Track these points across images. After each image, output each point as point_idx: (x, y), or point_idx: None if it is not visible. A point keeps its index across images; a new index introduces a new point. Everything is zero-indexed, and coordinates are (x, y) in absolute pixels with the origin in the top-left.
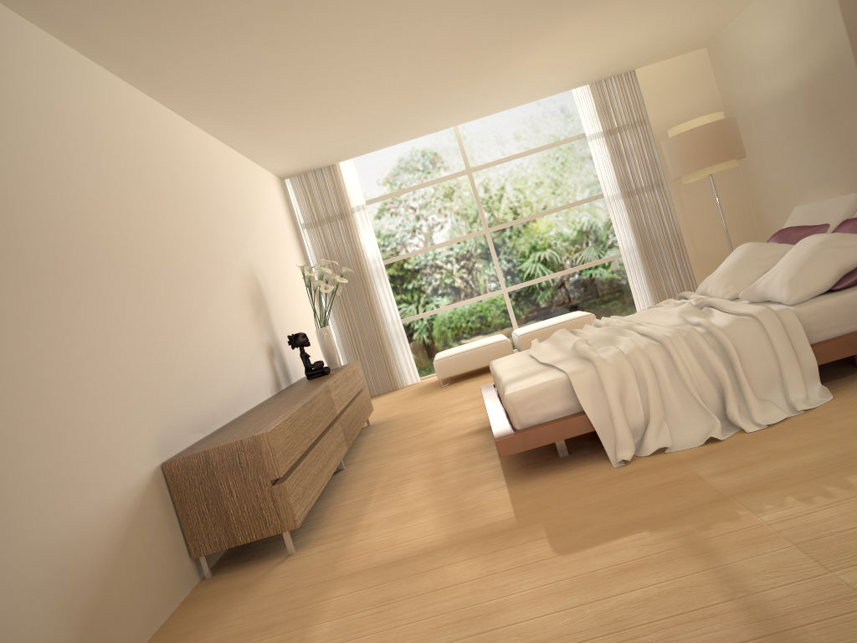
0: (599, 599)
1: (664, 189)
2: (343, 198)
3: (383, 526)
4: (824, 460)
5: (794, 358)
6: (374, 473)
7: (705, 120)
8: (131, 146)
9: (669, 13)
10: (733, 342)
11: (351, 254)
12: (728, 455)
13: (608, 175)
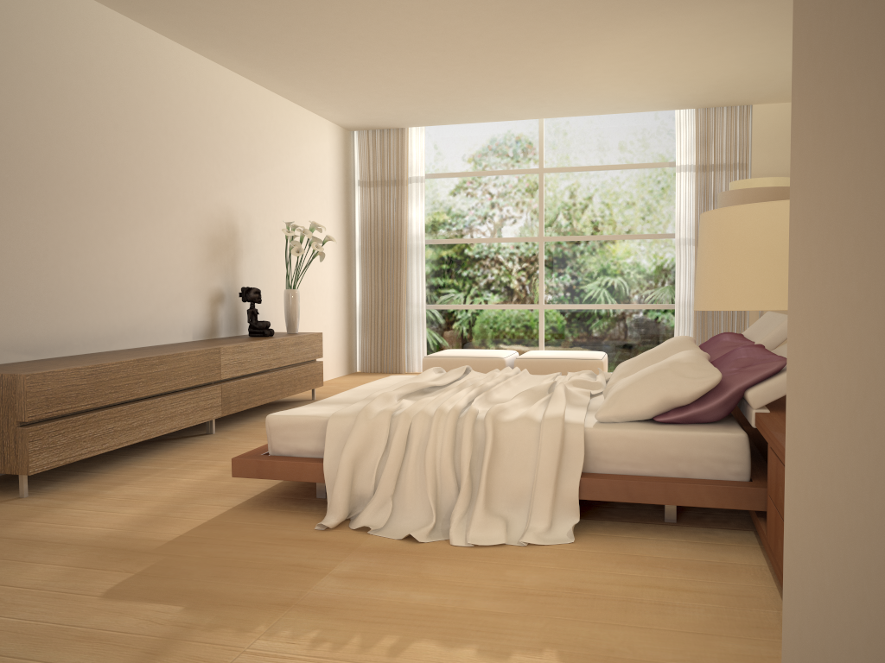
0: (17, 656)
1: None
2: (402, 165)
3: (107, 502)
4: (422, 606)
5: (551, 482)
6: (214, 448)
7: (767, 183)
8: (61, 62)
9: (762, 49)
10: (502, 440)
11: (394, 224)
12: (389, 561)
13: (687, 215)
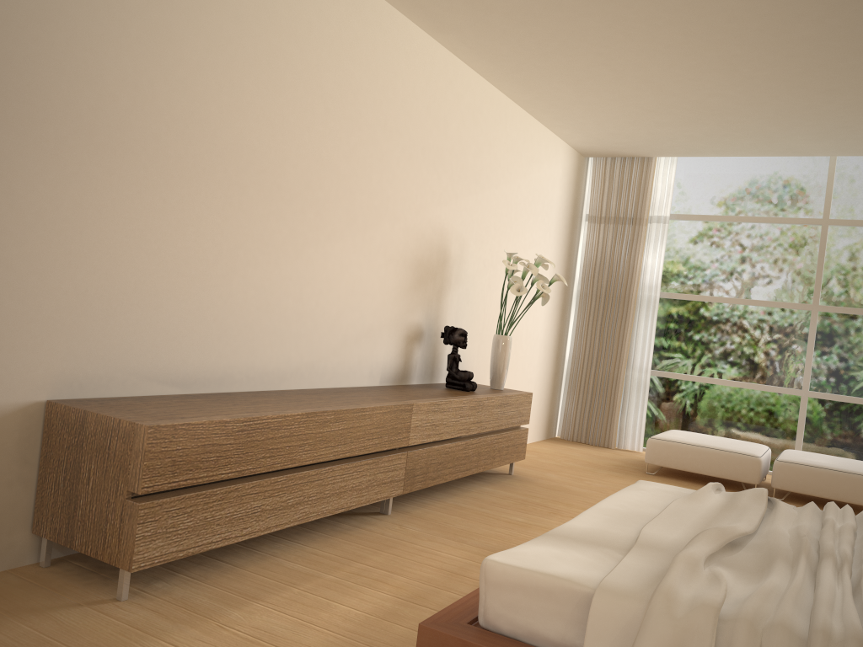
0: None
1: None
2: (643, 201)
3: (225, 640)
4: None
5: None
6: (388, 544)
7: None
8: (273, 20)
9: None
10: None
11: (624, 270)
12: None
13: None
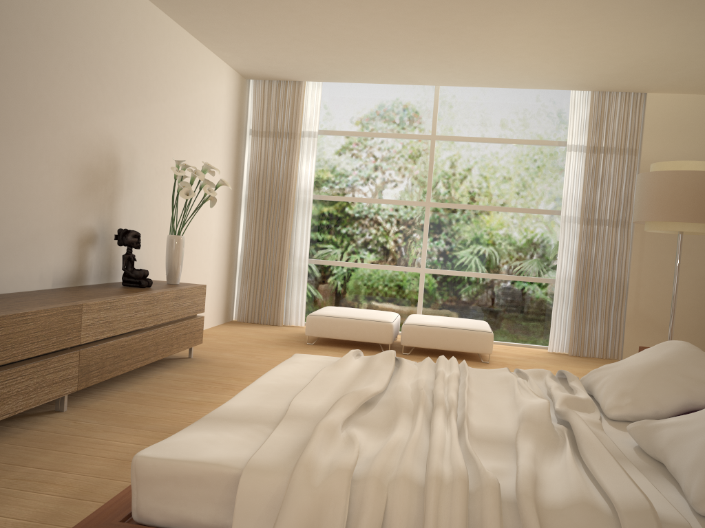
0: None
1: (628, 230)
2: (297, 119)
3: None
4: None
5: None
6: (60, 441)
7: (699, 167)
8: None
9: None
10: None
11: (283, 176)
12: None
13: (574, 194)
